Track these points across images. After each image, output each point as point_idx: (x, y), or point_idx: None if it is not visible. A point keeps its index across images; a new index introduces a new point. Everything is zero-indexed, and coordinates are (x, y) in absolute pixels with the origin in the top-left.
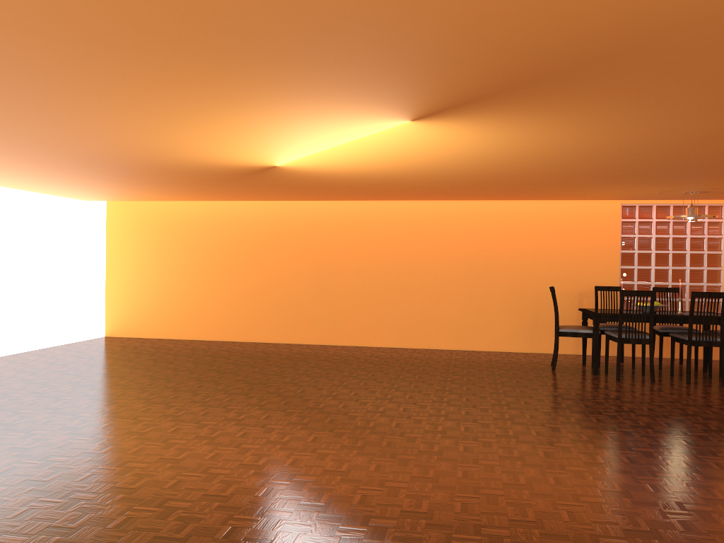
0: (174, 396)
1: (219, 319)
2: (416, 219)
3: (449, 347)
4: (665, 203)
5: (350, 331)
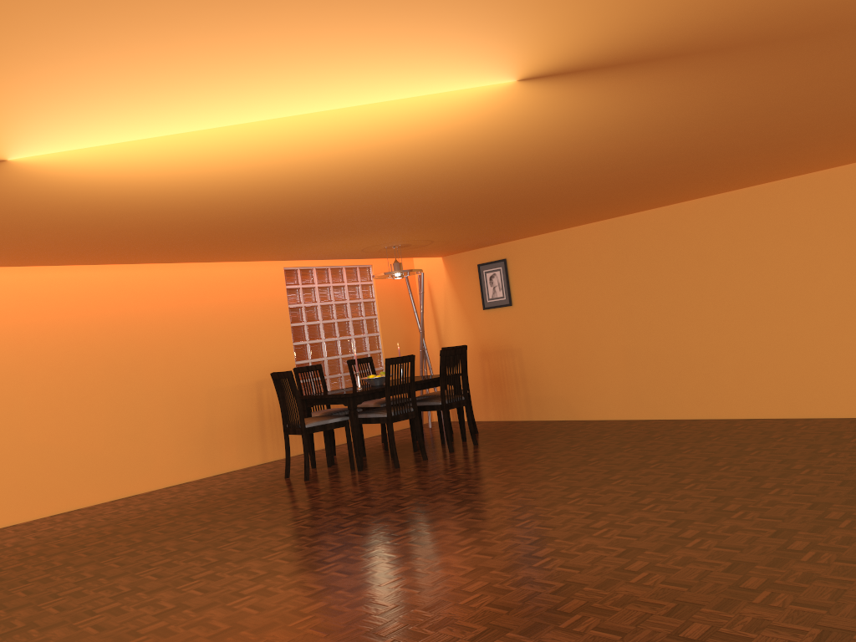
0: None
1: None
2: (11, 301)
3: (96, 500)
4: (324, 265)
5: None
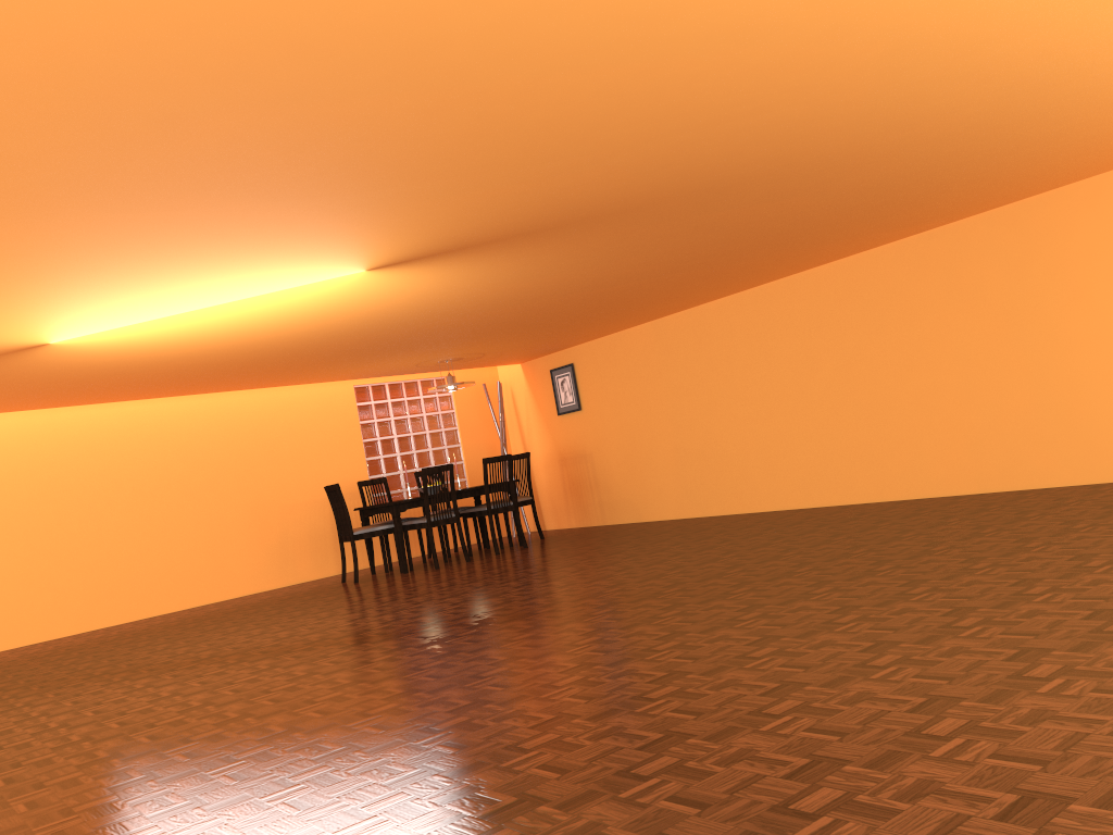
0: None
1: None
2: (96, 433)
3: (178, 607)
4: (397, 380)
5: (12, 624)
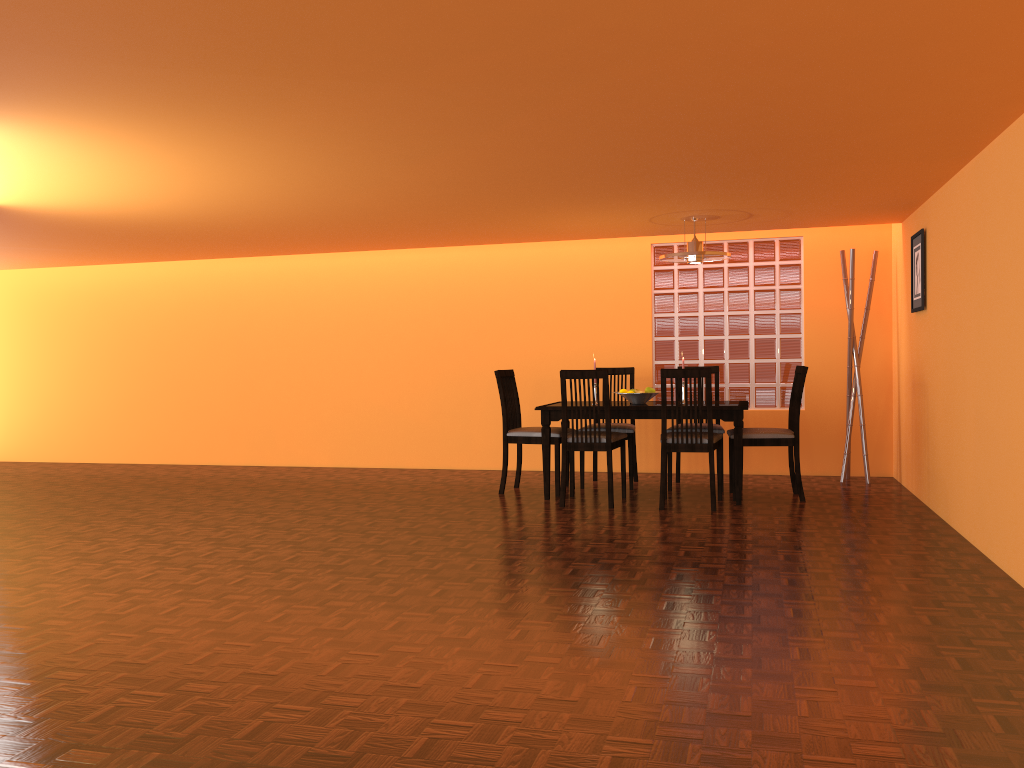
0: None
1: (117, 433)
2: (367, 280)
3: (418, 465)
4: (715, 239)
5: (285, 445)
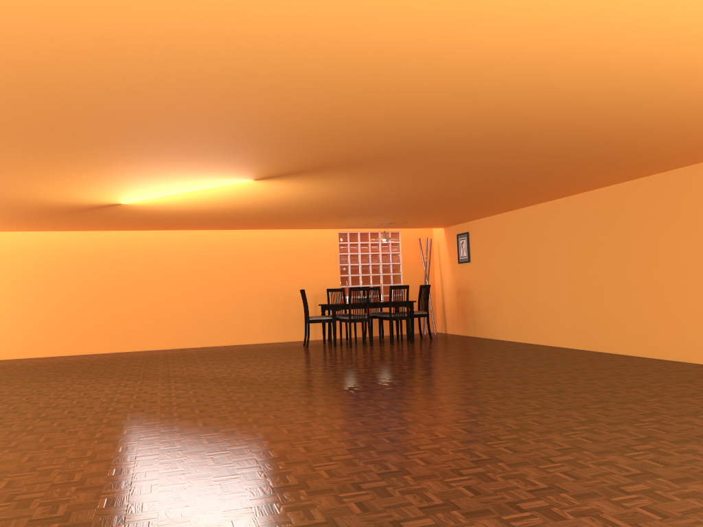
0: (45, 384)
1: (9, 340)
2: (191, 245)
3: (222, 344)
4: (365, 231)
5: (138, 338)
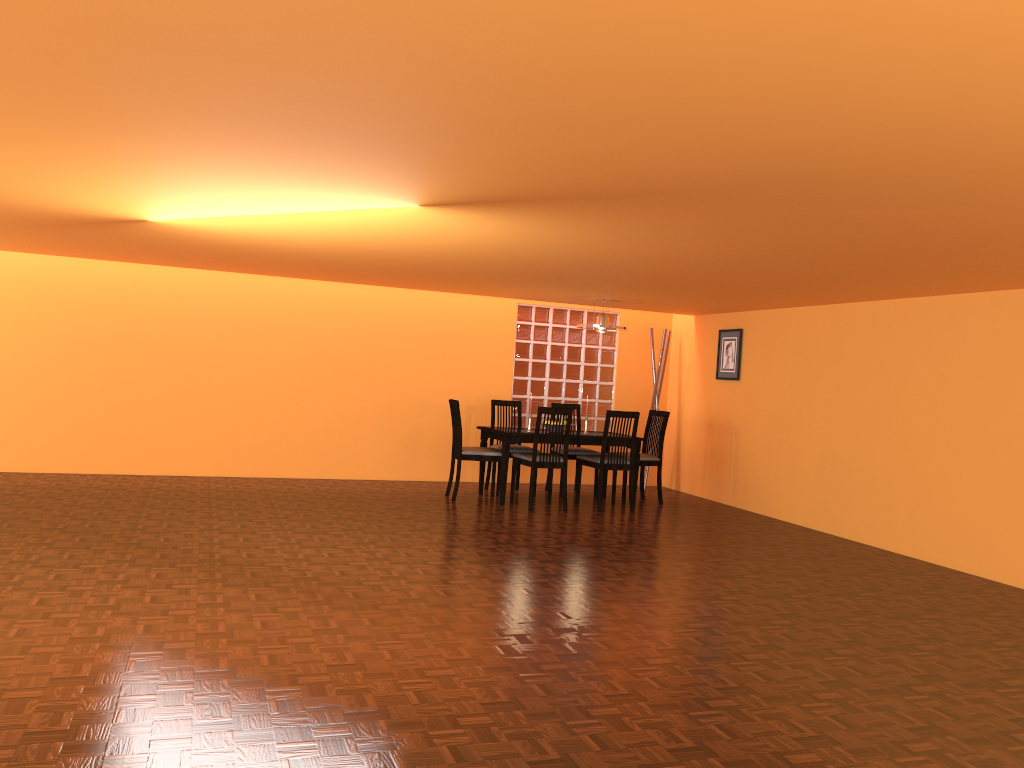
0: None
1: None
2: (266, 301)
3: (304, 475)
4: (563, 306)
5: (161, 454)
